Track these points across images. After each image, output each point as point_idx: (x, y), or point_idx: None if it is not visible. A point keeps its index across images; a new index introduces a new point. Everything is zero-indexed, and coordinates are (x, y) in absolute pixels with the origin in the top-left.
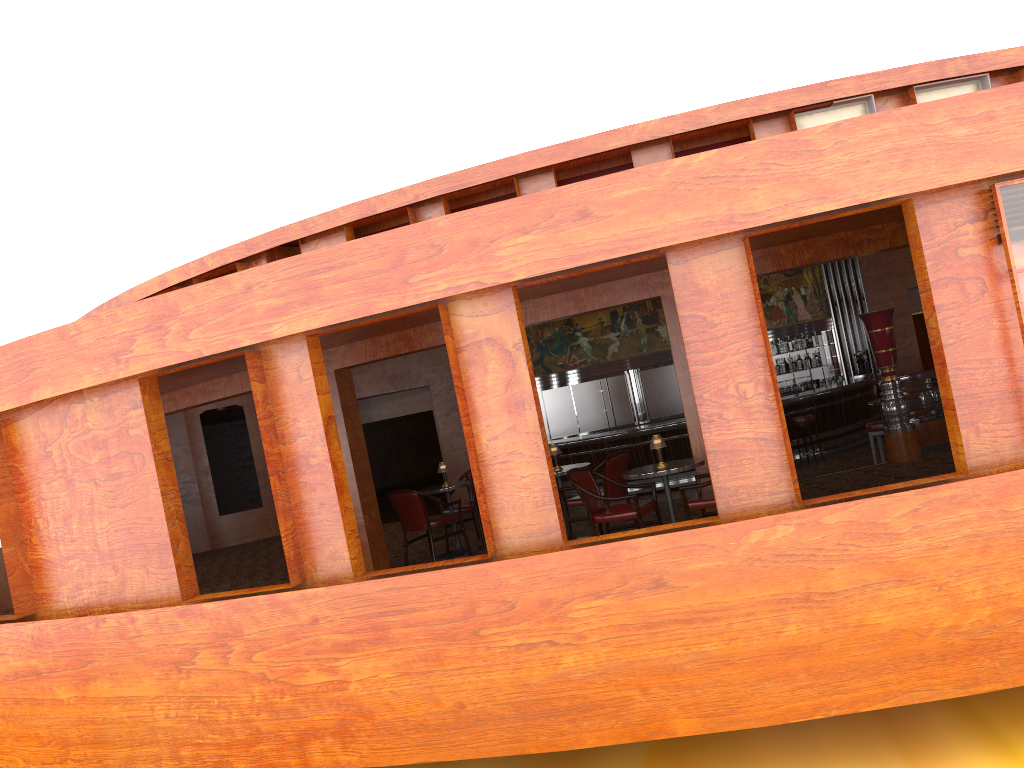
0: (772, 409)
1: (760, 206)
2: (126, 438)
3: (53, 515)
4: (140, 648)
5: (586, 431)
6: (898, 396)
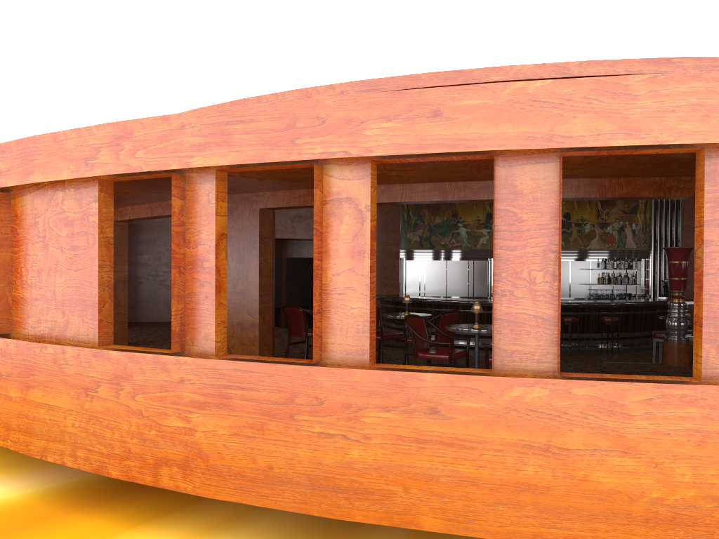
0: (554, 296)
1: (576, 132)
2: (86, 222)
3: (32, 267)
4: (65, 373)
5: (451, 295)
6: (680, 315)
